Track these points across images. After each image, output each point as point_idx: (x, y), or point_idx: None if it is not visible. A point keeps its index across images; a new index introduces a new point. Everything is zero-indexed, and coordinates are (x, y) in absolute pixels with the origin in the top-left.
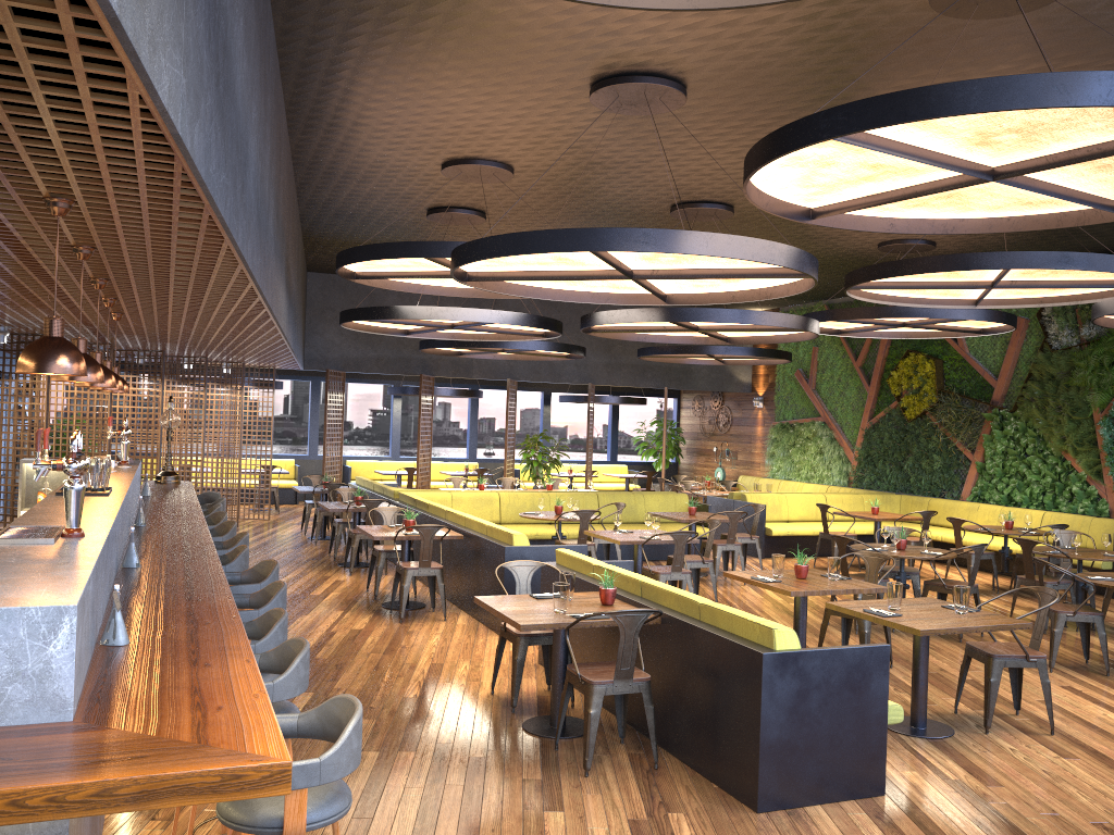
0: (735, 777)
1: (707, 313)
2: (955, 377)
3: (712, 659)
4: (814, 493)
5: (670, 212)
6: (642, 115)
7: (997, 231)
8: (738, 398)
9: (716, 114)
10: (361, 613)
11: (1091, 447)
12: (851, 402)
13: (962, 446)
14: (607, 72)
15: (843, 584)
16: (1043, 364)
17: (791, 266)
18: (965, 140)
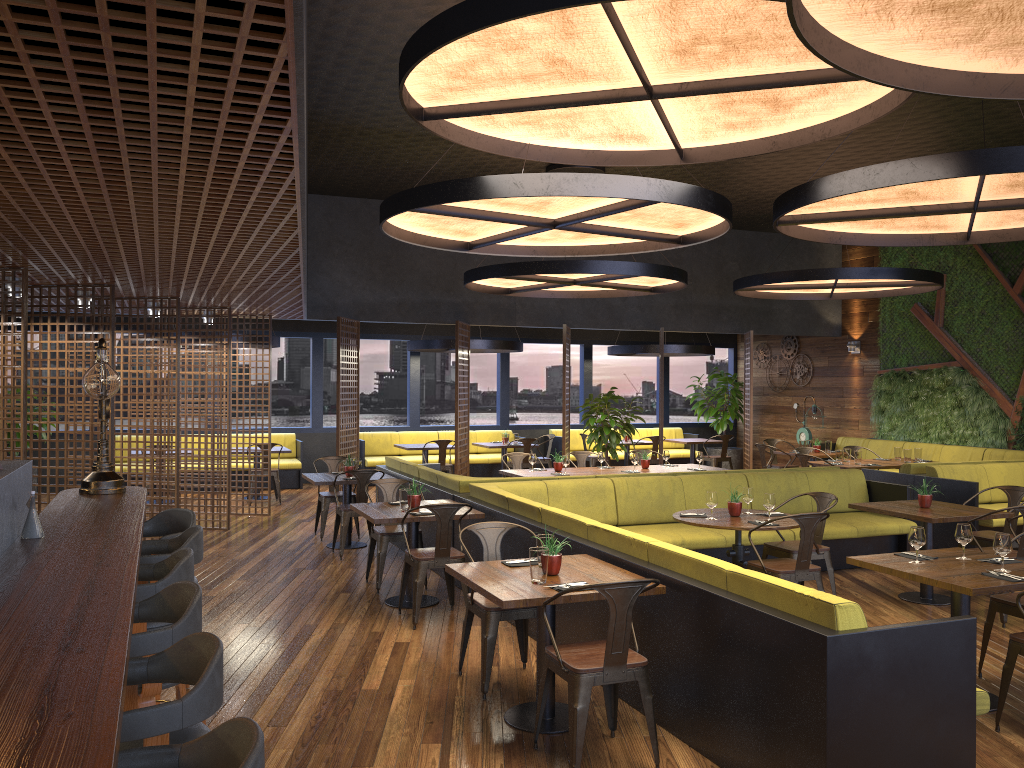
0: None
1: None
2: None
3: None
4: (1008, 461)
5: None
6: None
7: None
8: (821, 344)
9: None
10: (479, 753)
11: None
12: (1003, 341)
13: None
14: None
15: None
16: None
17: None
18: None
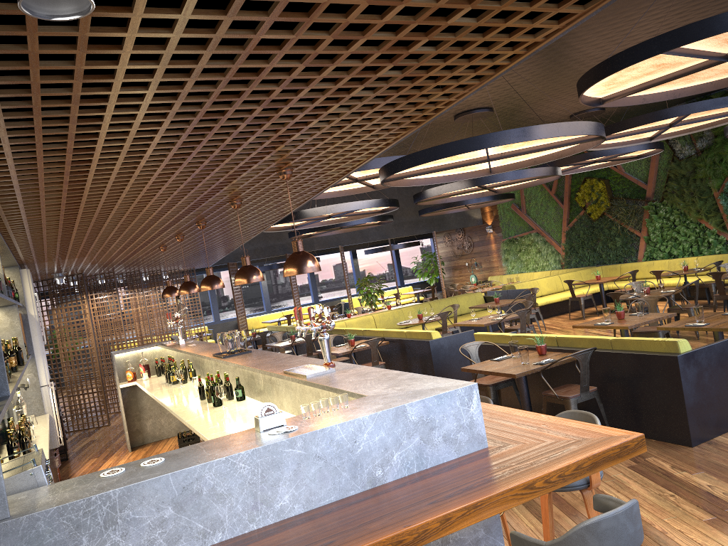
0: (669, 431)
1: (502, 176)
2: (619, 188)
3: (634, 368)
4: (550, 276)
5: (455, 119)
6: None
7: (705, 91)
8: (474, 229)
9: None
10: None
11: (716, 213)
12: (552, 217)
13: (632, 229)
14: None
15: (649, 316)
16: (676, 169)
17: (599, 134)
18: (723, 40)
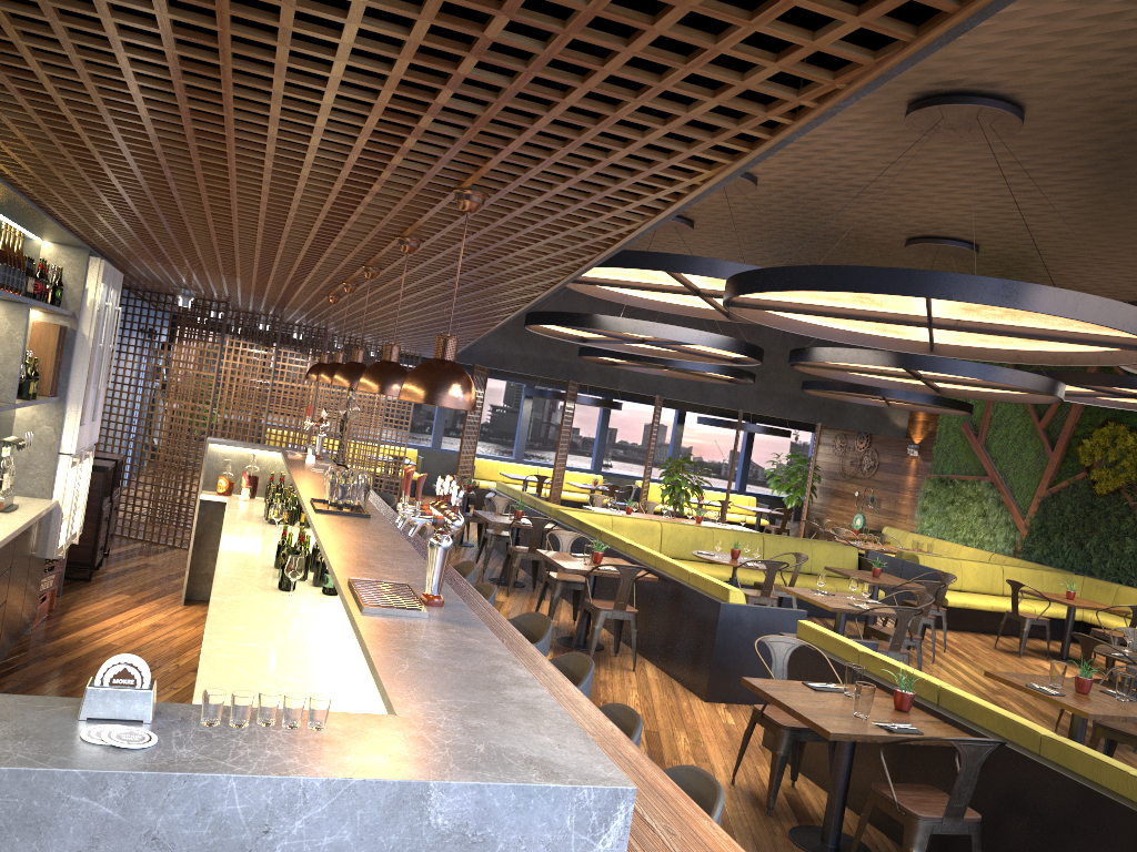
0: None
1: (953, 365)
2: None
3: (1069, 811)
4: (988, 562)
5: (906, 245)
6: (947, 141)
7: None
8: (888, 442)
9: (1036, 148)
10: None
11: None
12: (1026, 466)
13: None
14: (942, 89)
15: None
16: None
17: None
18: None
